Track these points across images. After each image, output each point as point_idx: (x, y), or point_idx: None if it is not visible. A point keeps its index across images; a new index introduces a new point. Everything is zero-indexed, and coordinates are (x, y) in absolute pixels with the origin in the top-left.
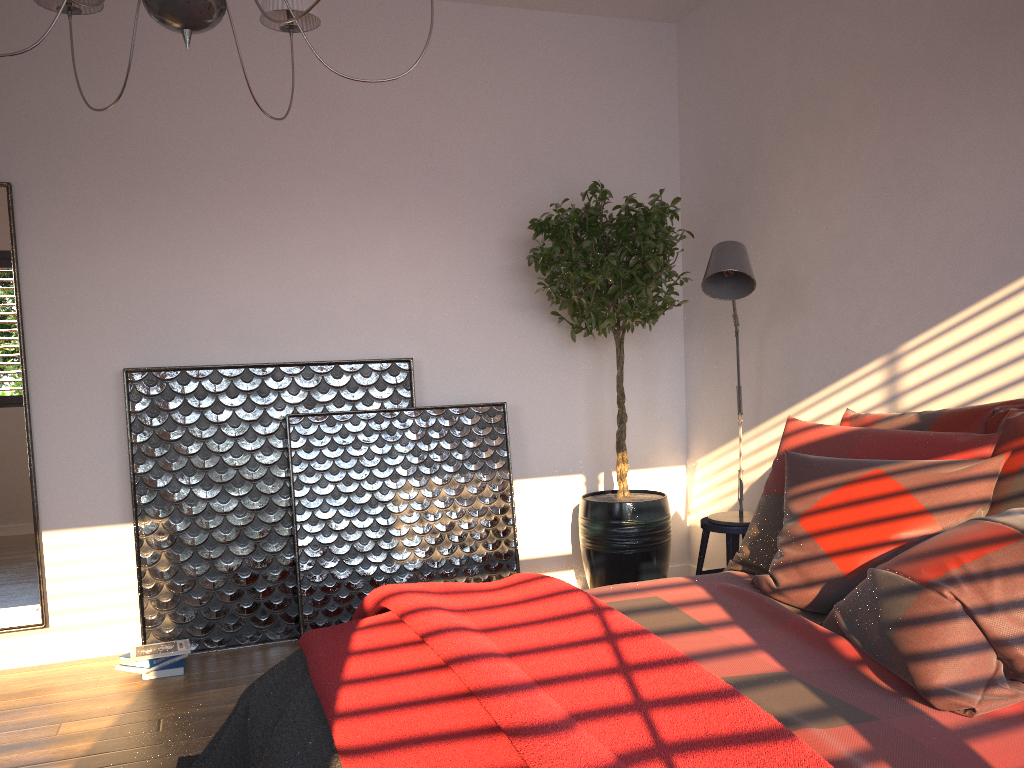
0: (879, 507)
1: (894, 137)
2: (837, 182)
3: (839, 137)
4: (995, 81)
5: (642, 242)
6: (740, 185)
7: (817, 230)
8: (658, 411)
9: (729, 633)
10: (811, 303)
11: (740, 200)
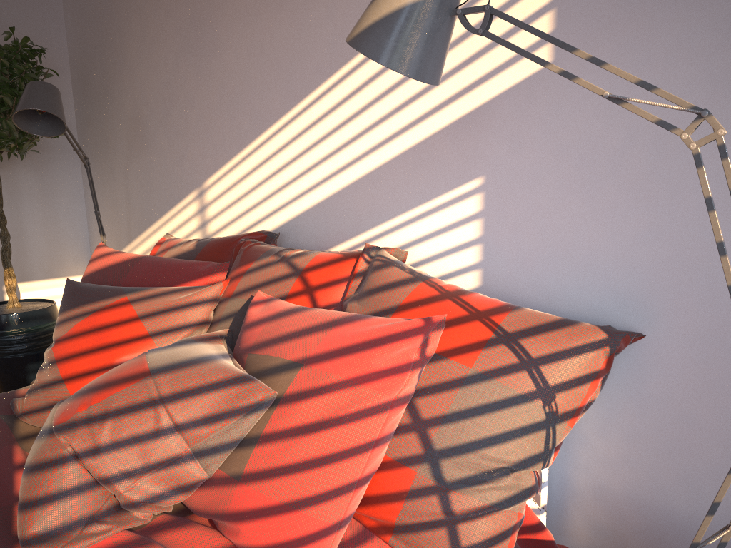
0: (114, 333)
1: None
2: (159, 36)
3: None
4: None
5: None
6: (102, 32)
7: (151, 78)
8: (60, 229)
9: None
10: (152, 141)
11: (103, 46)
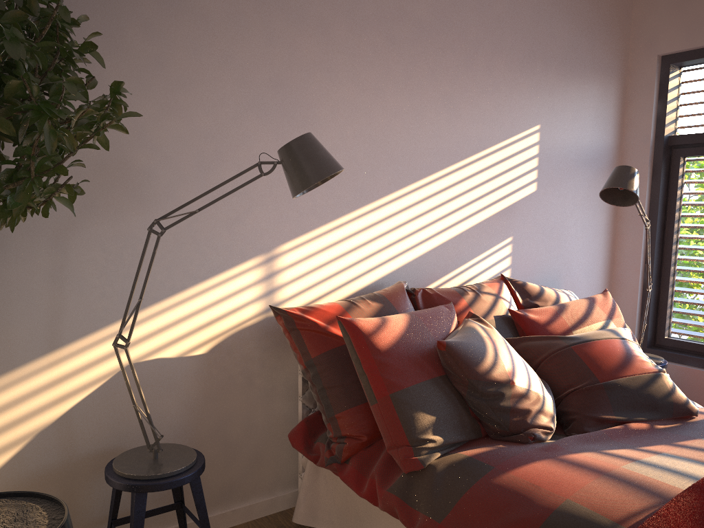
0: (516, 357)
1: (272, 62)
2: (201, 77)
3: (204, 30)
4: (357, 61)
5: (92, 76)
6: None
7: (170, 119)
8: None
9: (659, 449)
10: (161, 198)
11: None
